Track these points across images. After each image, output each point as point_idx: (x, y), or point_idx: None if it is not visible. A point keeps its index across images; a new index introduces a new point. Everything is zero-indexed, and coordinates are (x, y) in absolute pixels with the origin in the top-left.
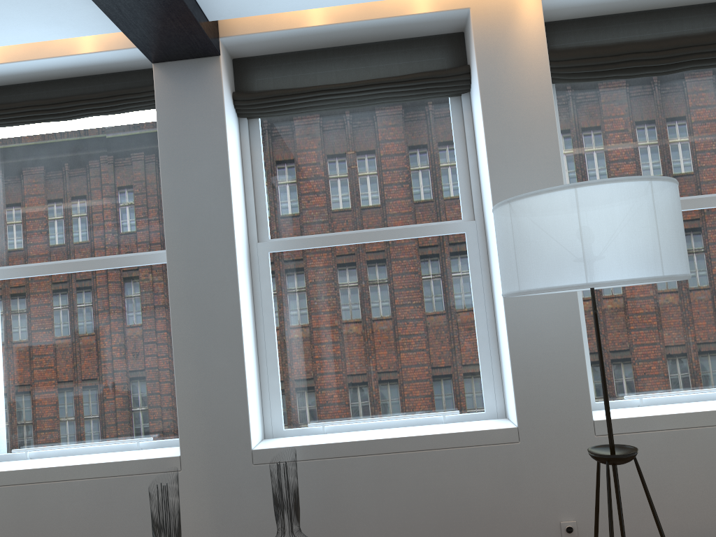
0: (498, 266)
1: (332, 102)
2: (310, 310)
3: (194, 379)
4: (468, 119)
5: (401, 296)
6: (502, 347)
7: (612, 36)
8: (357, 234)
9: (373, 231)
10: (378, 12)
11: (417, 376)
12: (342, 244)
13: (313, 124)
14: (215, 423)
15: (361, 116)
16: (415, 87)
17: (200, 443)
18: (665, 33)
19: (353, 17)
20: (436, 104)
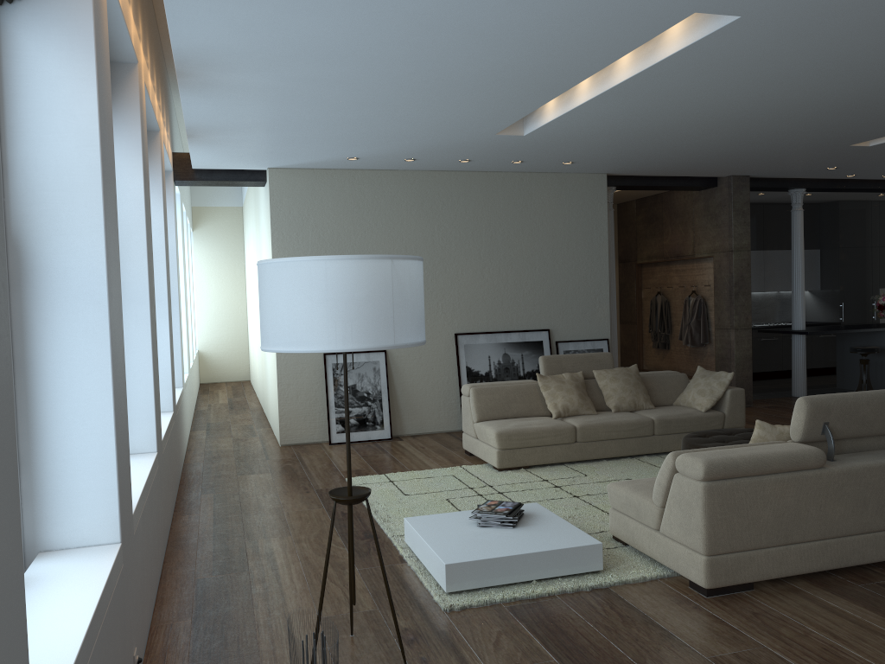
0: (99, 312)
1: None
2: None
3: None
4: None
5: None
6: (58, 438)
7: None
8: None
9: None
10: None
11: None
12: None
13: None
14: None
15: None
16: None
17: None
18: None
19: None
20: None
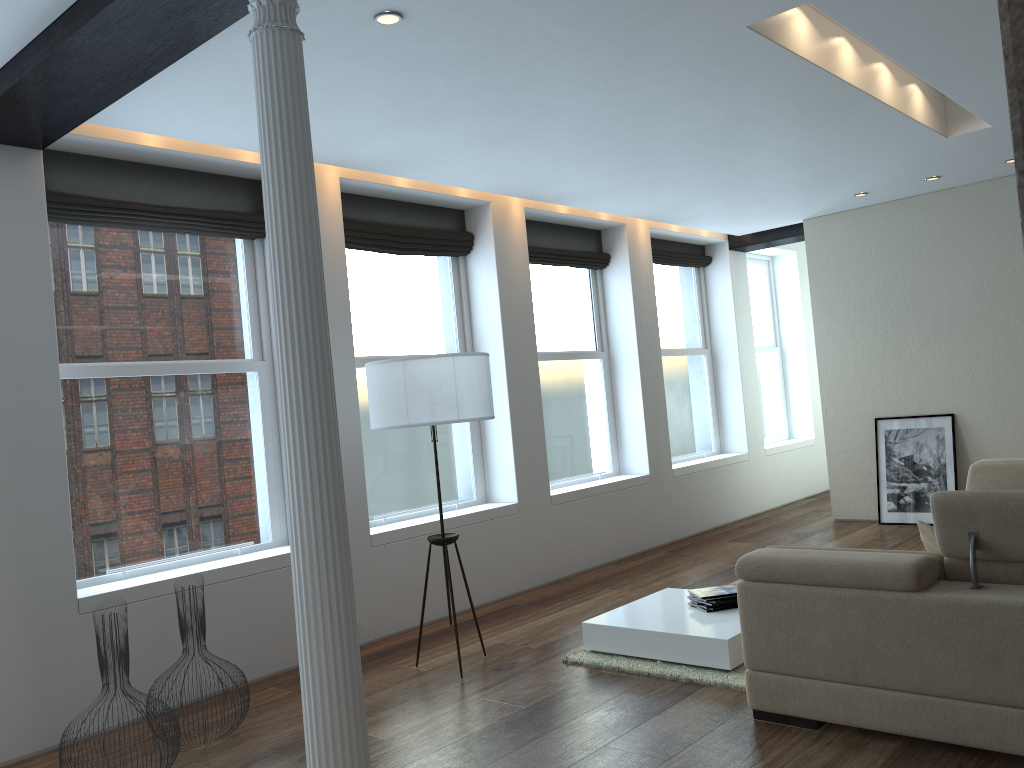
0: None
1: (140, 222)
2: (106, 445)
3: (8, 525)
4: (261, 264)
5: (199, 431)
6: None
7: (370, 214)
8: (158, 366)
9: (174, 364)
10: (210, 150)
11: (213, 511)
12: (143, 375)
13: (108, 240)
14: (34, 574)
15: (159, 240)
16: (224, 225)
17: (15, 599)
18: (403, 222)
19: (187, 148)
20: (231, 243)
